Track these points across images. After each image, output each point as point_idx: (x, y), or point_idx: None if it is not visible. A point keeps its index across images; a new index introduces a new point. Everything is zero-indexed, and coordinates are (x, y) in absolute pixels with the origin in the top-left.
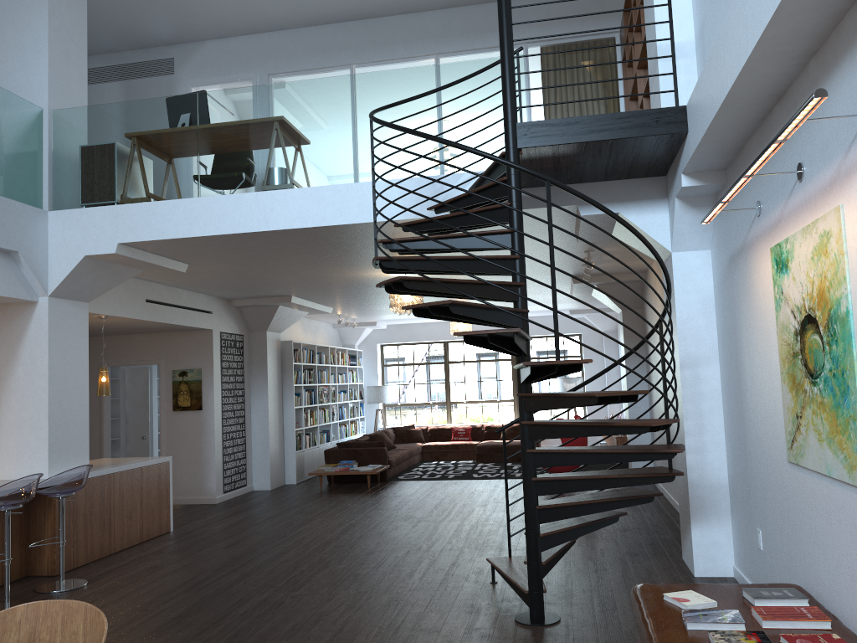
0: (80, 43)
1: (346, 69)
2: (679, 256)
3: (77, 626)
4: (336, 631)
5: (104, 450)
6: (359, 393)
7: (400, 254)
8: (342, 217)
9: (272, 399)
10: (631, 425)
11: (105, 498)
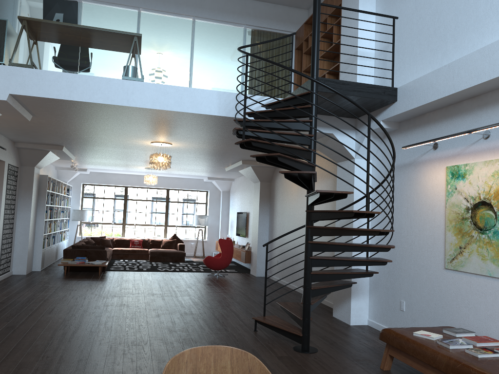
0: None
1: (135, 9)
2: (358, 161)
3: (225, 362)
4: None
5: None
6: (68, 214)
7: (238, 137)
8: (180, 107)
9: (32, 213)
10: (381, 247)
11: None
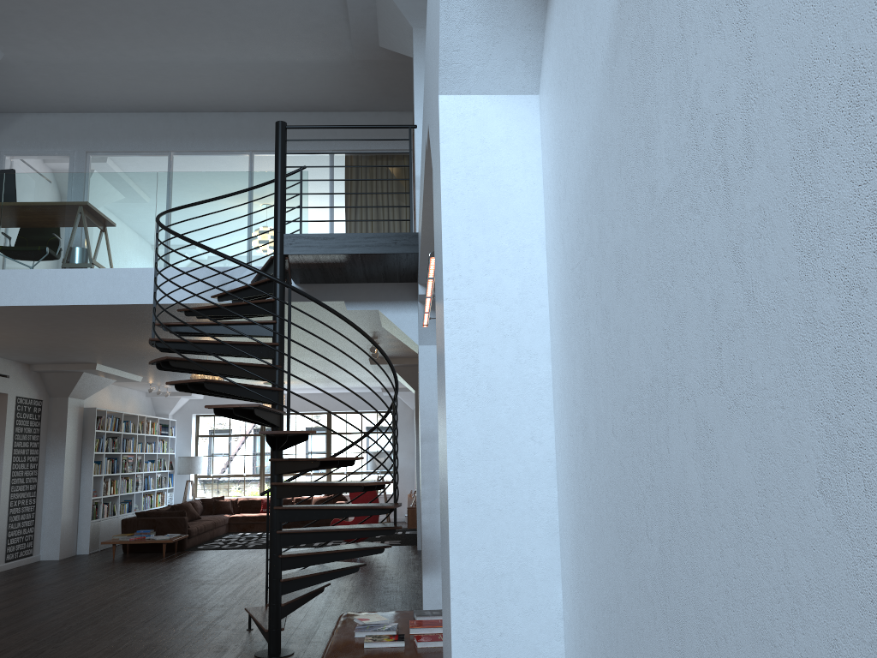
0: None
1: (164, 155)
2: (424, 349)
3: None
4: None
5: None
6: (169, 464)
7: (180, 335)
8: (136, 297)
9: (69, 467)
10: (350, 485)
11: None
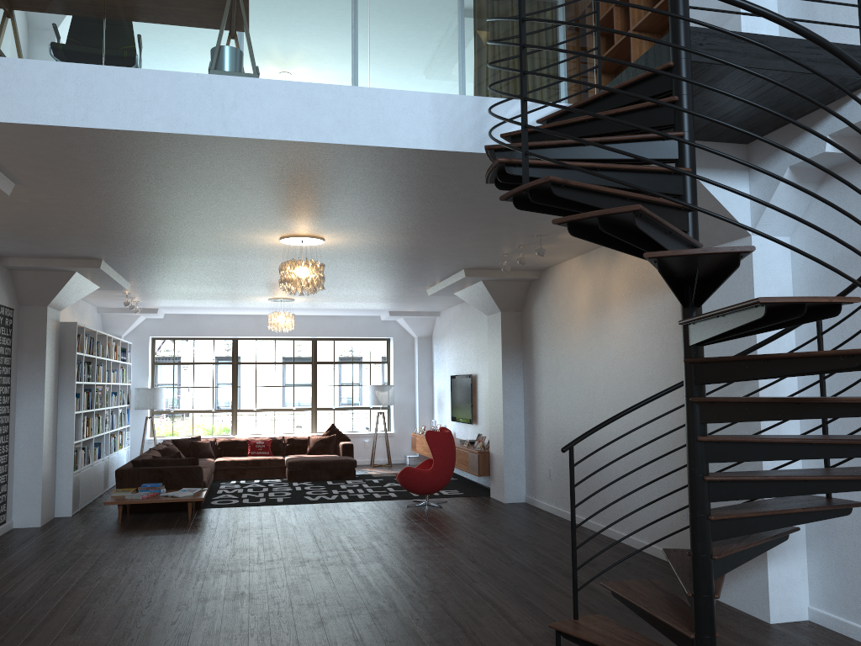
0: None
1: None
2: (759, 241)
3: None
4: None
5: None
6: (126, 397)
7: (500, 188)
8: (347, 133)
9: (48, 401)
10: None
11: None
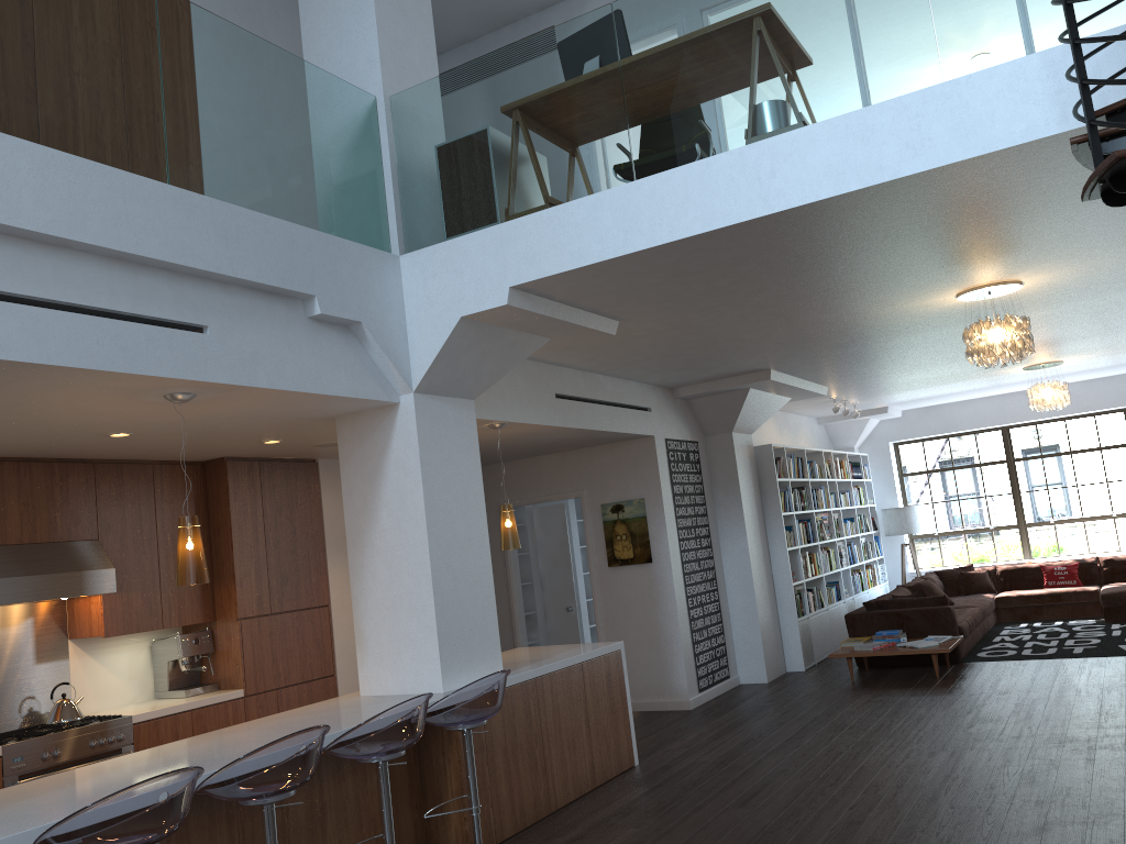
0: None
1: None
2: None
3: None
4: None
5: (516, 630)
6: (871, 521)
7: None
8: (920, 157)
9: (752, 539)
10: None
11: (532, 720)
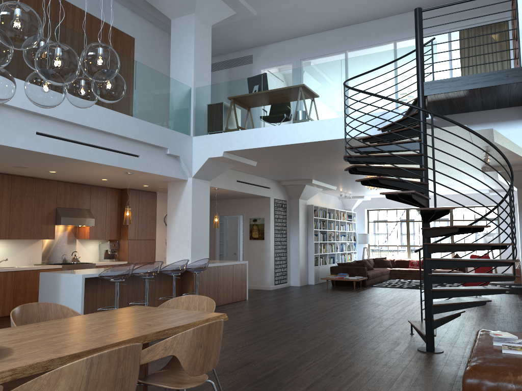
0: (208, 54)
1: (342, 53)
2: None
3: (204, 306)
4: (321, 343)
5: (215, 258)
6: (353, 237)
7: (360, 154)
8: (333, 135)
9: (301, 236)
10: (480, 245)
11: (215, 277)
